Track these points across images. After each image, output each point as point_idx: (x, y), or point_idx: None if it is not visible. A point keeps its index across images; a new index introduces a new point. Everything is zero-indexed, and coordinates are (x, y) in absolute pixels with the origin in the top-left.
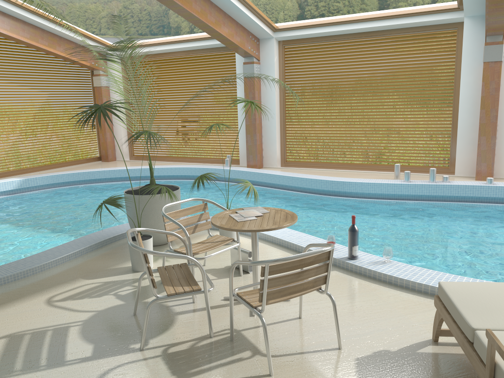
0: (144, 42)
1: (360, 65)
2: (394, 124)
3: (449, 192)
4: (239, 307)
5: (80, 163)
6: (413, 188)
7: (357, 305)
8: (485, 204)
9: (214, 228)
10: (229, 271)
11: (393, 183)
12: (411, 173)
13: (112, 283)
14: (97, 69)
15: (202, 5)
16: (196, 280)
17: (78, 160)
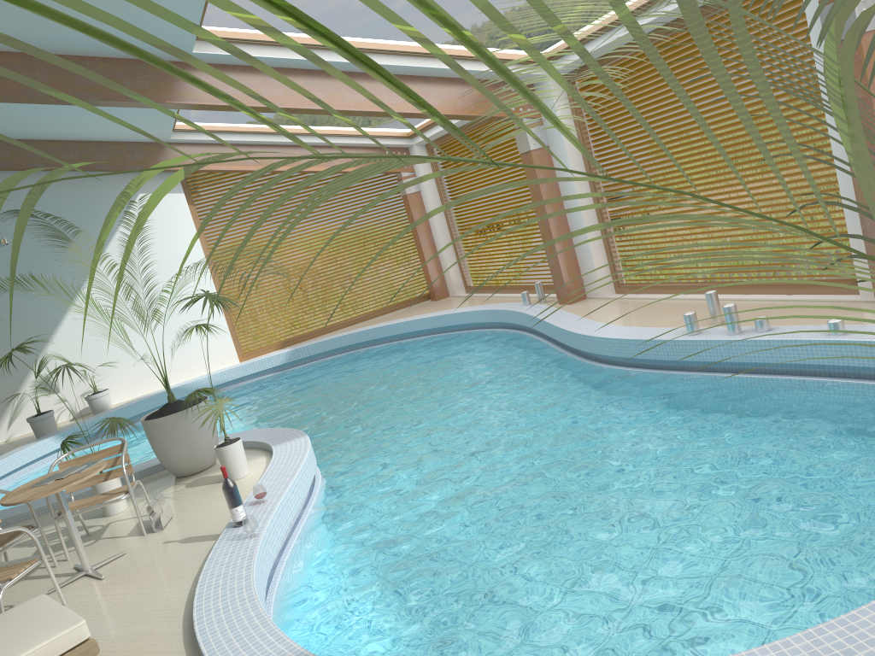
0: (429, 120)
1: (686, 85)
2: (764, 193)
3: (756, 356)
4: (64, 580)
5: (401, 308)
6: (694, 348)
7: (124, 598)
8: (828, 380)
9: (269, 449)
10: (151, 526)
11: (661, 339)
12: (783, 299)
13: (66, 530)
14: (396, 172)
15: (368, 89)
16: (111, 535)
17: (396, 305)
